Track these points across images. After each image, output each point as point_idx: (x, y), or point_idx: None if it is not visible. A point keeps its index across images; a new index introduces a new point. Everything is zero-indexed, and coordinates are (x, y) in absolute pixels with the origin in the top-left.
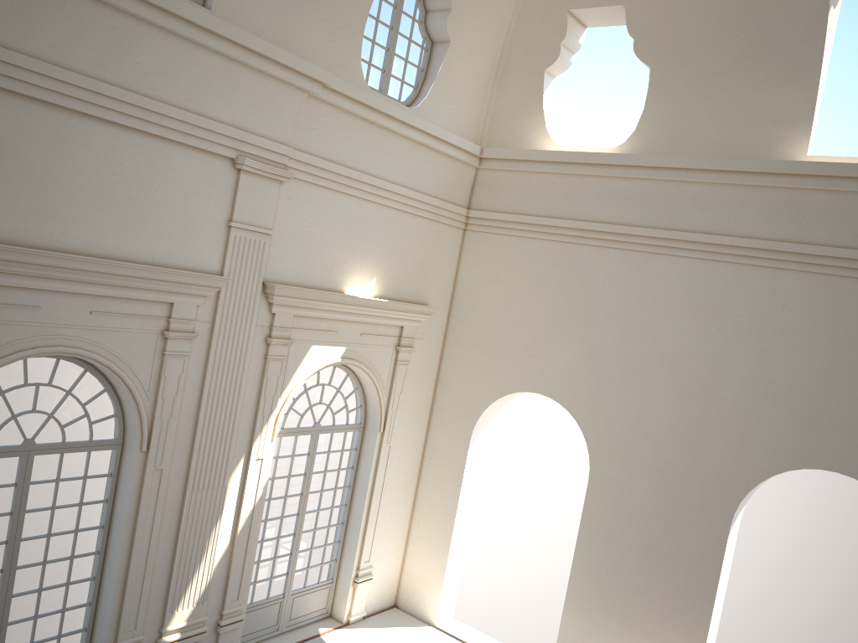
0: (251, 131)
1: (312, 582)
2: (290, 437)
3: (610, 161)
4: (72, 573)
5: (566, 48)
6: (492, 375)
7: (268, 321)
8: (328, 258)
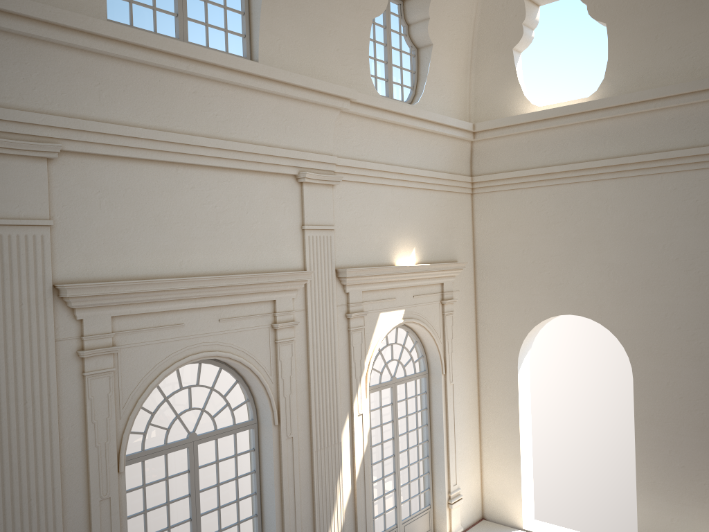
0: (305, 149)
1: (414, 510)
2: (374, 392)
3: (590, 108)
4: None
5: (527, 26)
6: (524, 308)
7: (344, 300)
8: (378, 239)
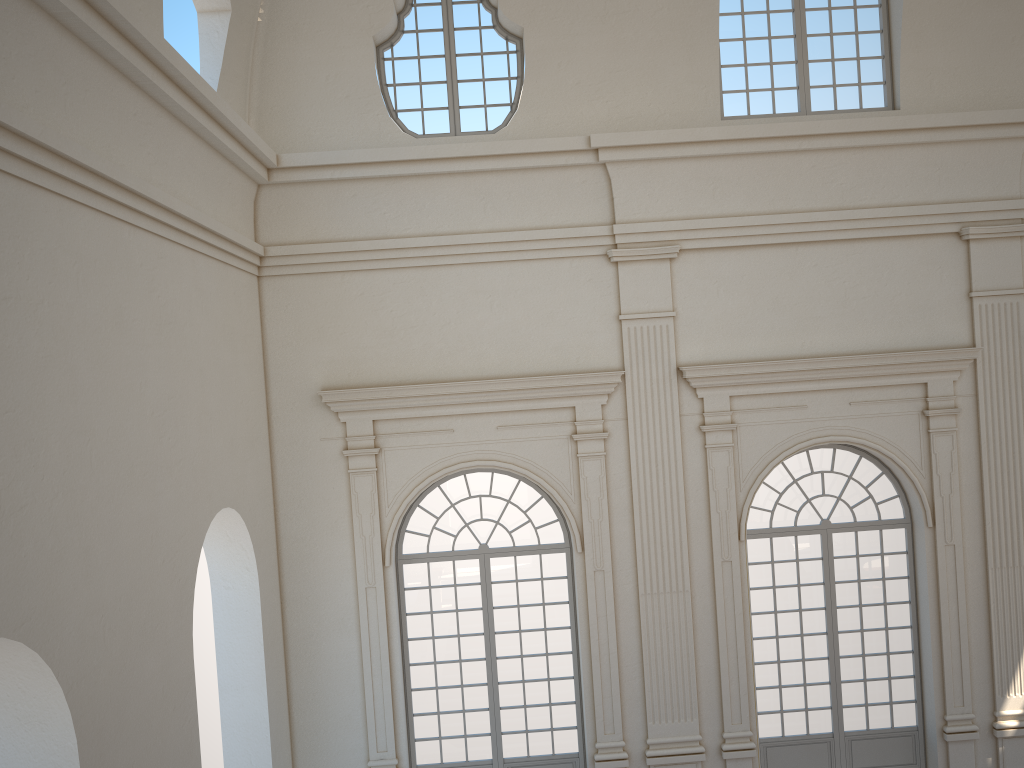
0: (970, 199)
1: None
2: None
3: None
4: (892, 646)
5: None
6: None
7: None
8: None
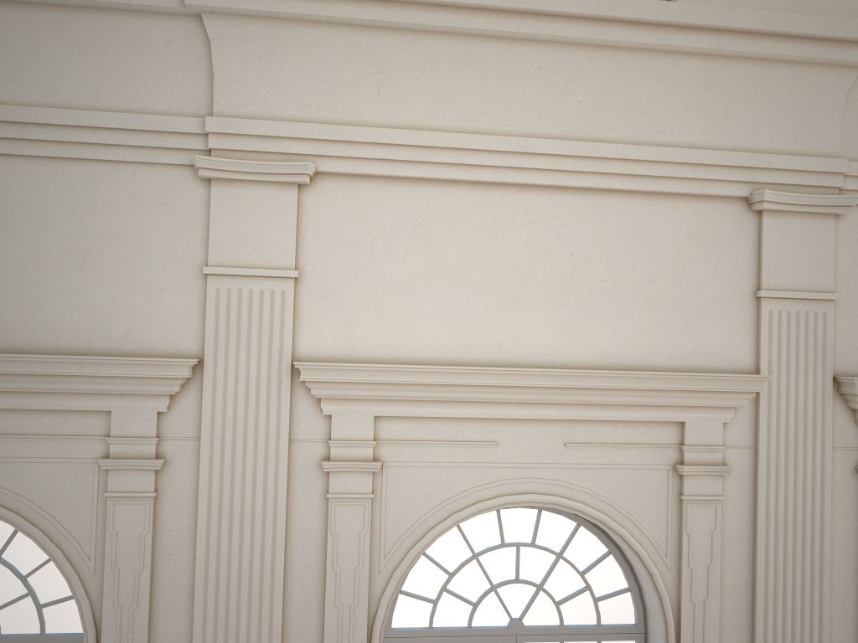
0: (769, 150)
1: None
2: None
3: None
4: None
5: None
6: None
7: (855, 438)
8: None
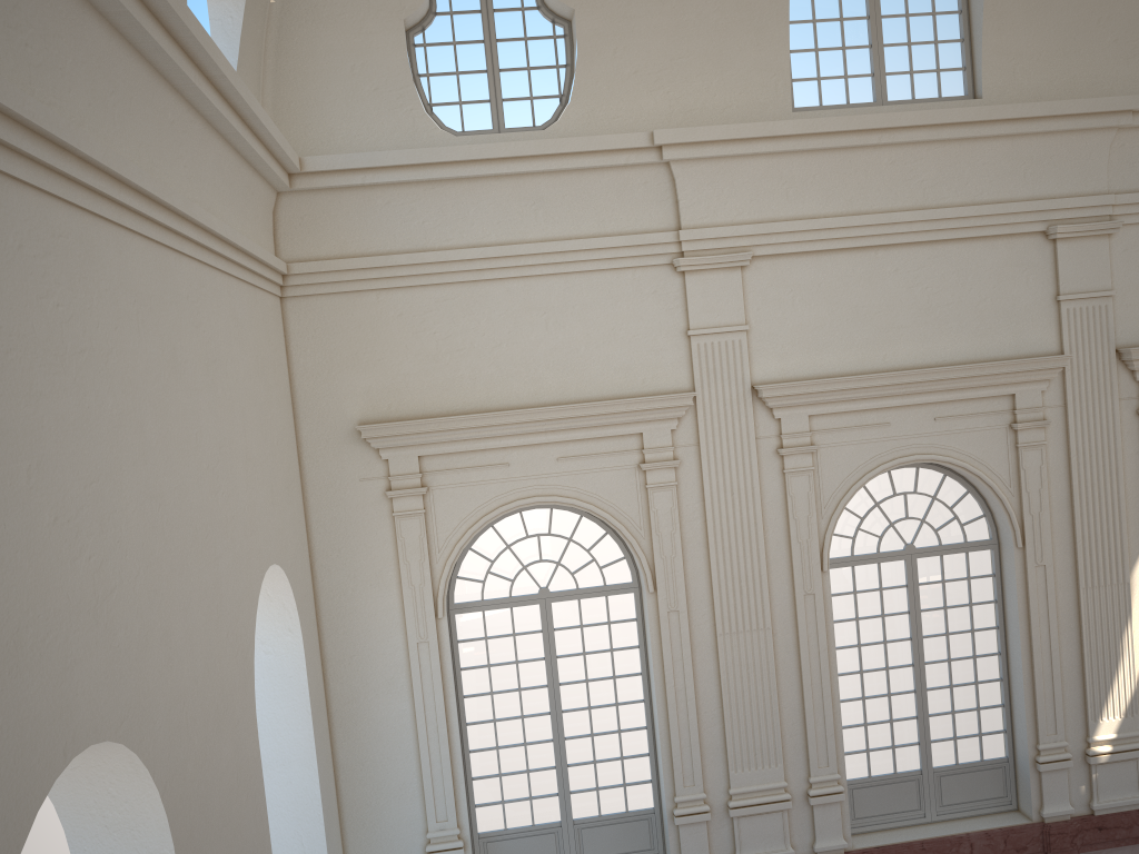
0: (1057, 195)
1: None
2: None
3: None
4: (979, 674)
5: None
6: None
7: (1134, 391)
8: None
